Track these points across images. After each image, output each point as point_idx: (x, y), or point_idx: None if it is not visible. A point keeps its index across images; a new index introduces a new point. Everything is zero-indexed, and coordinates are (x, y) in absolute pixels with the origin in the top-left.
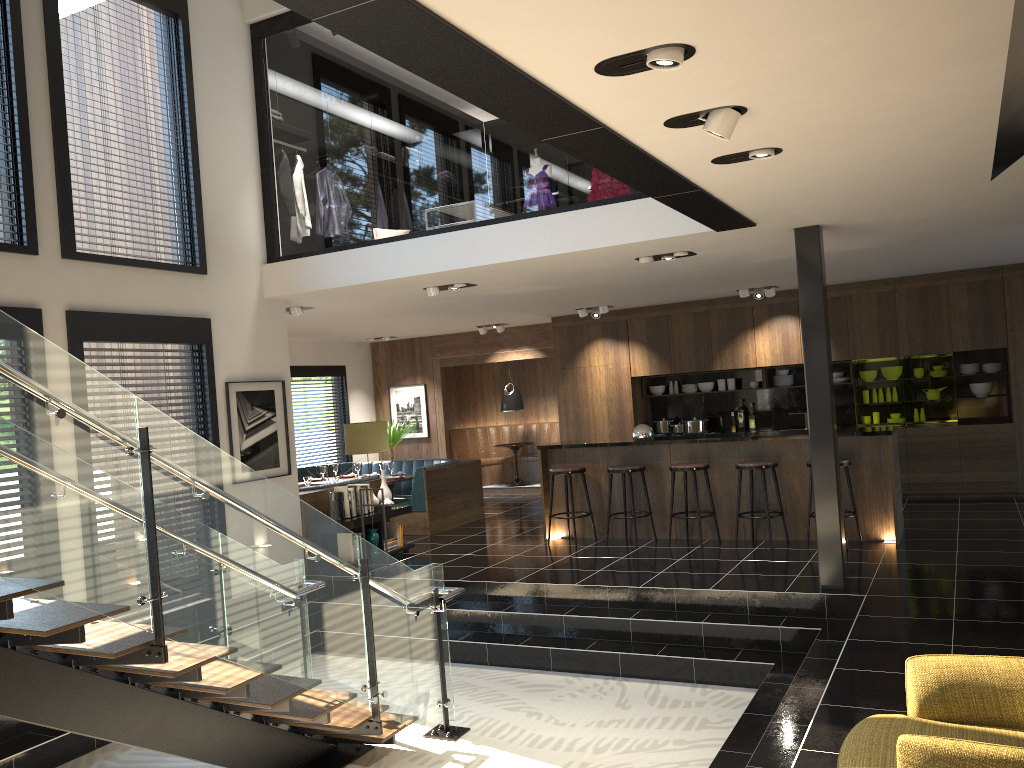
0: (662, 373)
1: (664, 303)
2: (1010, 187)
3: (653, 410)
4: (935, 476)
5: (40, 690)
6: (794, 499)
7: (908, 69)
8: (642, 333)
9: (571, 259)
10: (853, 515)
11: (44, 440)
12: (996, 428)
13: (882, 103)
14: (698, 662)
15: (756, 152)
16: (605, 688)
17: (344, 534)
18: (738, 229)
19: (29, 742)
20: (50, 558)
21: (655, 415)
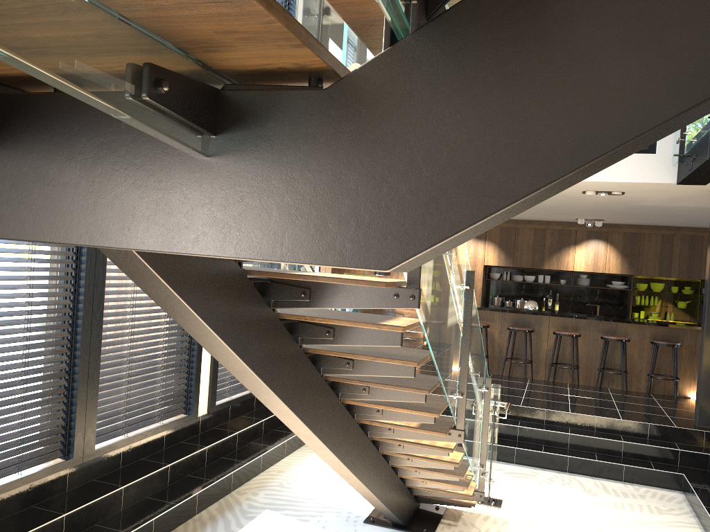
0: (506, 265)
1: (516, 219)
2: None
3: (487, 289)
4: None
5: (359, 453)
6: (632, 364)
7: None
8: (496, 236)
9: None
10: (679, 379)
11: (452, 273)
12: None
13: None
14: (627, 468)
15: None
16: (565, 479)
17: (483, 359)
18: (687, 185)
19: (198, 483)
20: (446, 360)
21: (488, 292)
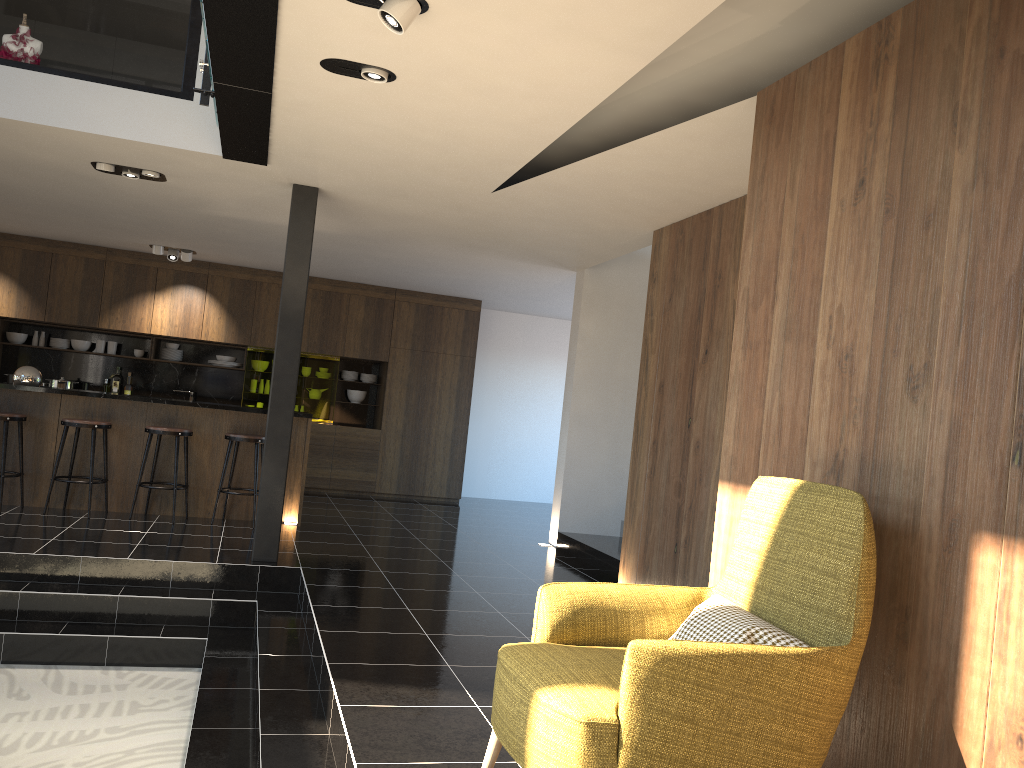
0: (33, 318)
1: (53, 238)
2: (495, 205)
3: (5, 361)
4: (308, 470)
5: None
6: (200, 473)
7: (583, 38)
8: (15, 266)
9: (14, 133)
10: None
11: None
12: (367, 432)
13: (525, 66)
14: (114, 640)
15: (373, 70)
16: None
17: None
18: (243, 164)
19: None
20: None
21: (6, 367)
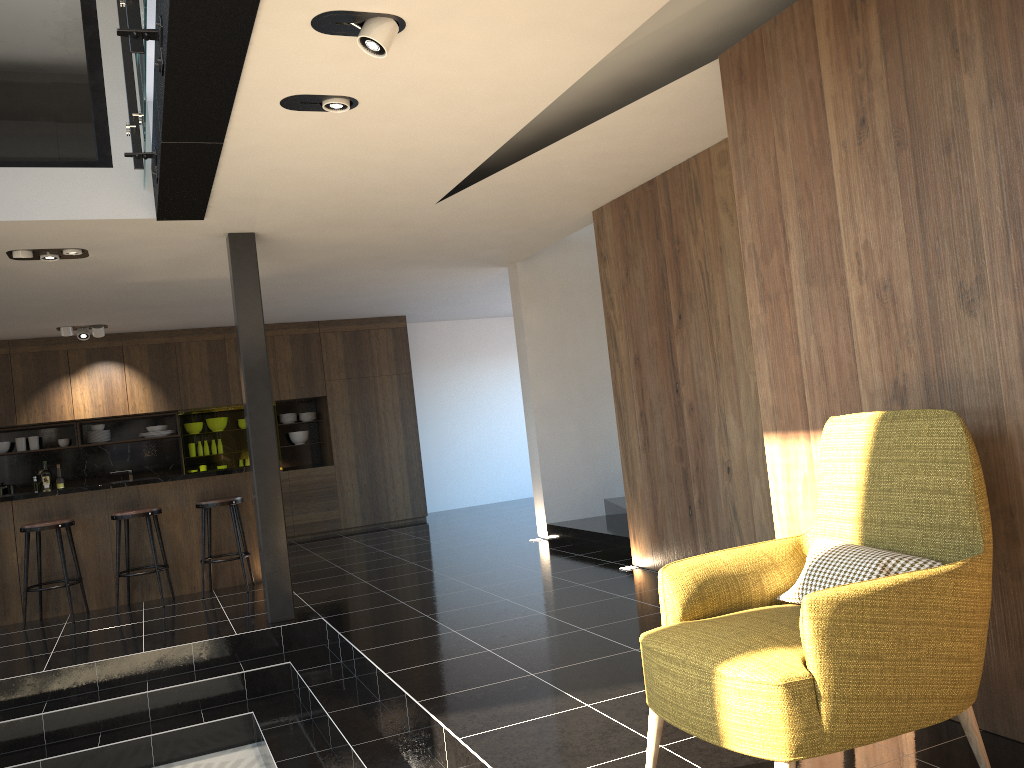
0: None
1: None
2: (437, 216)
3: None
4: None
5: None
6: (177, 549)
7: (557, 31)
8: None
9: None
10: (249, 554)
11: None
12: (321, 471)
13: (493, 69)
14: (158, 738)
15: (336, 100)
16: None
17: None
18: (177, 222)
19: None
20: None
21: None
